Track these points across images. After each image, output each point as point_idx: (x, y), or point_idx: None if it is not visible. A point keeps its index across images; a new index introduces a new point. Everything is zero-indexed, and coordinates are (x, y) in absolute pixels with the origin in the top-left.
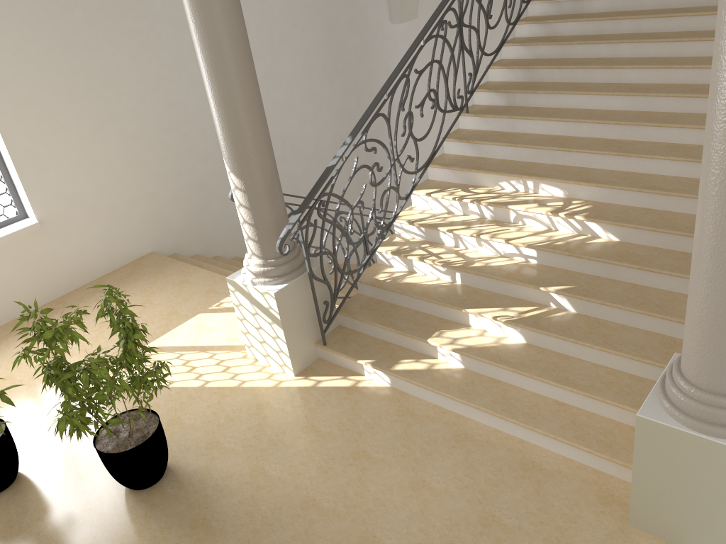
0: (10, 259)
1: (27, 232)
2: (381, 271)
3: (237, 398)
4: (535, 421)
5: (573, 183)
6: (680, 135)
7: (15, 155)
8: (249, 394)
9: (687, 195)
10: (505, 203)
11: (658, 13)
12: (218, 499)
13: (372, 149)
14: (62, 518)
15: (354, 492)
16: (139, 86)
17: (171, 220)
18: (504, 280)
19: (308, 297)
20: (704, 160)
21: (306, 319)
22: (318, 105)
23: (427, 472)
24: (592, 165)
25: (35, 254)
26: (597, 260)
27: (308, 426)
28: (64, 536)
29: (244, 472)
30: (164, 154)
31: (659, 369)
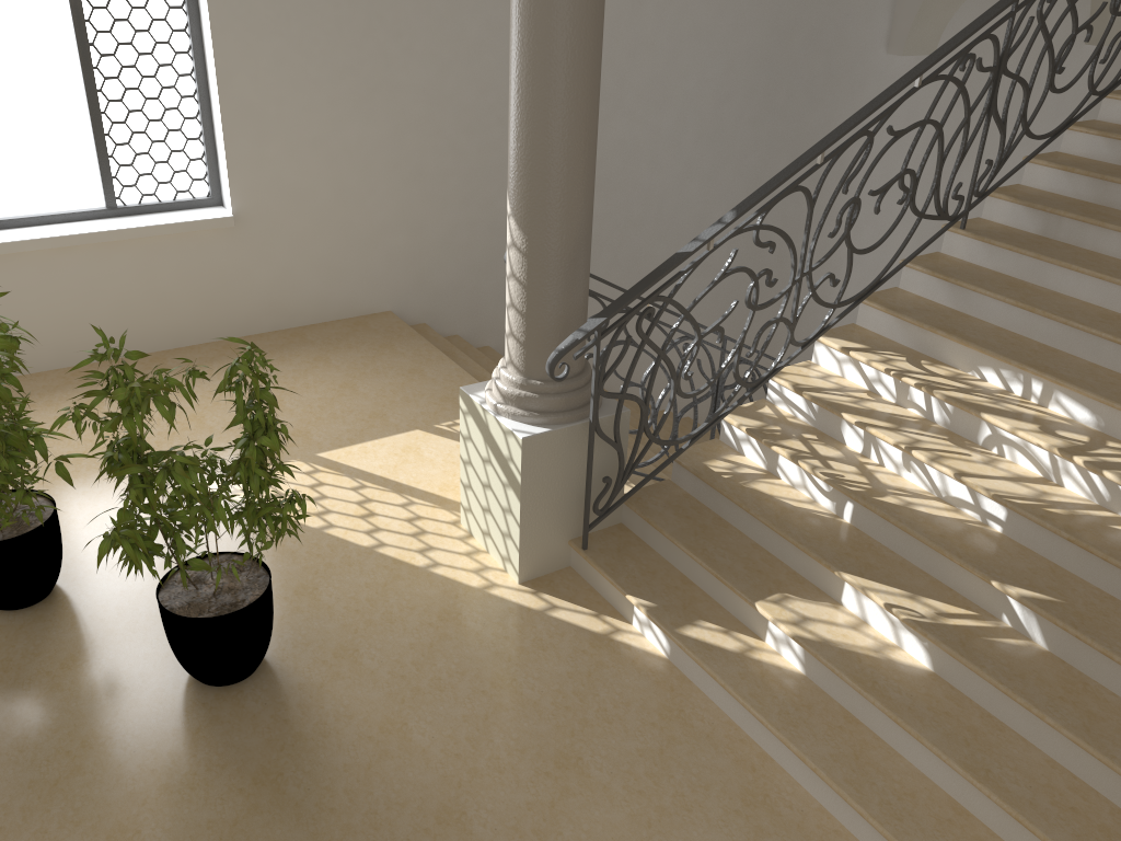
0: (177, 260)
1: (212, 227)
2: (720, 456)
3: (414, 587)
4: (900, 825)
5: (1120, 409)
6: None
7: (228, 106)
8: (435, 588)
9: None
10: (978, 407)
11: None
12: (314, 748)
13: (767, 245)
14: (80, 687)
15: (533, 826)
16: (444, 48)
17: (433, 271)
18: (929, 544)
19: (580, 462)
20: None
21: (566, 496)
22: (722, 154)
23: (671, 839)
24: None
25: (214, 264)
26: (1120, 567)
27: (505, 677)
28: (69, 717)
29: (373, 718)
30: (453, 165)
31: None
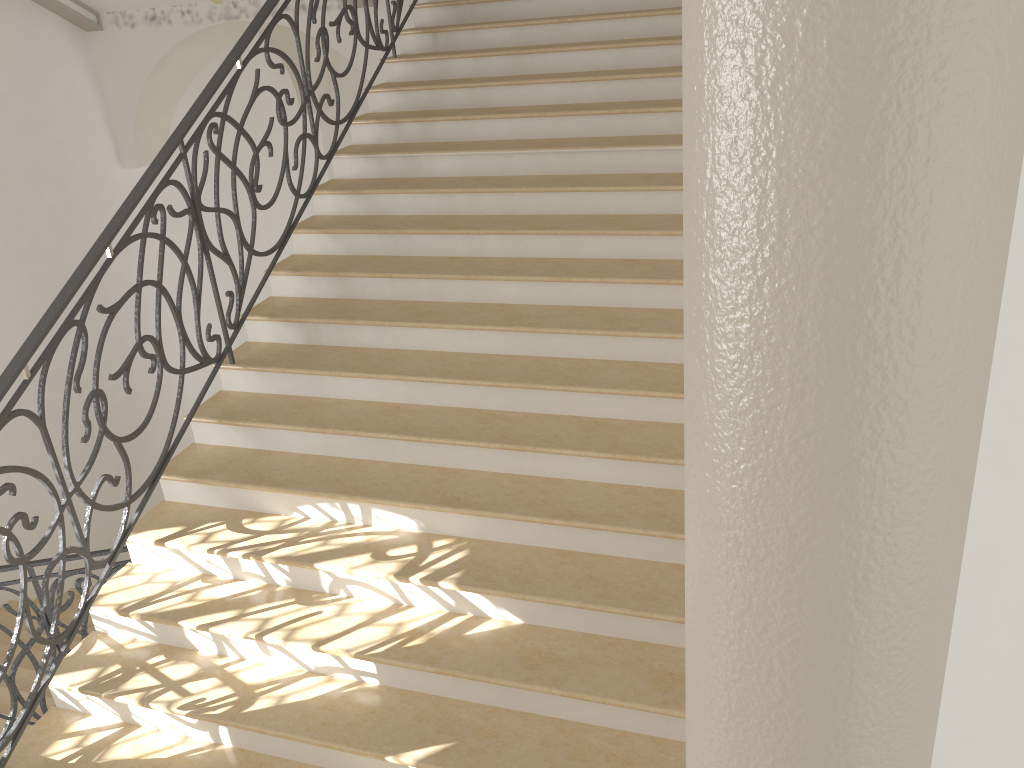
0: None
1: None
2: (63, 732)
3: None
4: None
5: (431, 510)
6: (598, 404)
7: None
8: None
9: (626, 529)
10: (310, 558)
11: (537, 185)
12: None
13: (4, 490)
14: None
15: None
16: None
17: None
18: (315, 742)
19: None
20: (695, 724)
21: None
22: None
23: None
24: (461, 464)
25: None
26: (488, 681)
27: None
28: None
29: None
30: None
31: None
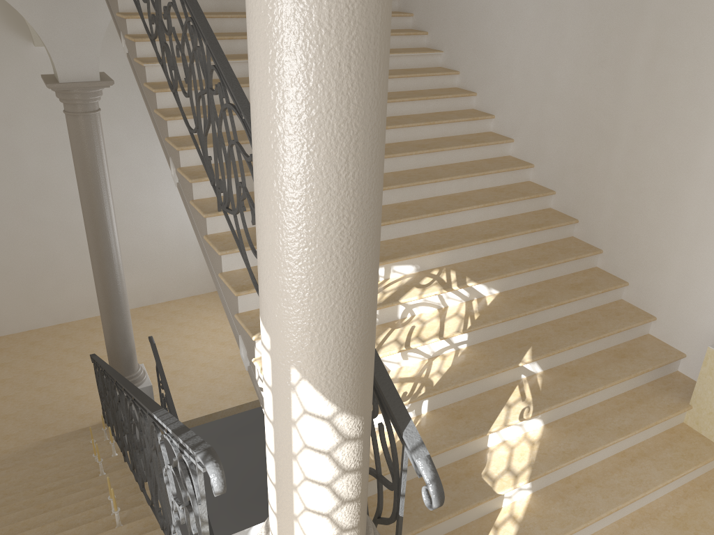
0: None
1: None
2: None
3: None
4: (645, 481)
5: (428, 254)
6: (447, 187)
7: None
8: None
9: (517, 233)
10: (392, 299)
11: None
12: None
13: None
14: None
15: None
16: None
17: None
18: (484, 376)
19: None
20: None
21: None
22: None
23: None
24: (407, 233)
25: None
26: (525, 314)
27: None
28: None
29: None
30: None
31: (640, 375)
